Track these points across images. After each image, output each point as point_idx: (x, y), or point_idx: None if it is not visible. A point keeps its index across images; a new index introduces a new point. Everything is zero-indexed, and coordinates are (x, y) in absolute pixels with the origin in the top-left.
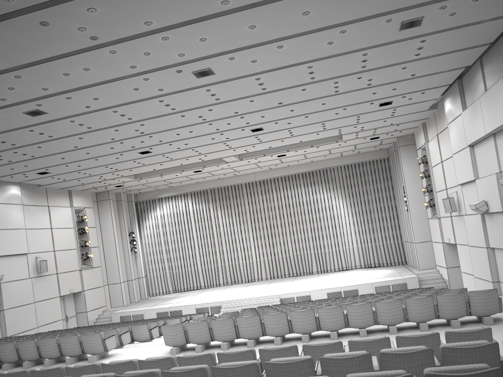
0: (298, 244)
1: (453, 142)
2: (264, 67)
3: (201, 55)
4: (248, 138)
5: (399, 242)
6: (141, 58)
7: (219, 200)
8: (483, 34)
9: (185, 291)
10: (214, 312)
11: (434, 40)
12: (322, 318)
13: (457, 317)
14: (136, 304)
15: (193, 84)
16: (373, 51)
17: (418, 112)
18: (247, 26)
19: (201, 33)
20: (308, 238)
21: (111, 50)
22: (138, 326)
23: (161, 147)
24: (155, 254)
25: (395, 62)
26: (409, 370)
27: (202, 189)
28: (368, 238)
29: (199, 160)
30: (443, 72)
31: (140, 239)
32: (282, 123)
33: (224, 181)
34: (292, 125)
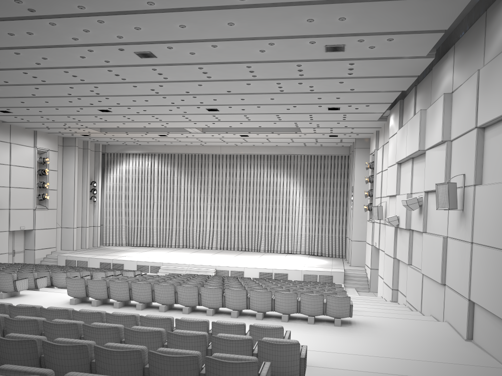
0: (251, 221)
1: (389, 156)
2: (204, 59)
3: (139, 40)
4: (206, 115)
5: (343, 237)
6: (81, 33)
7: (184, 166)
8: (408, 68)
9: (137, 246)
10: (153, 272)
11: (362, 64)
12: (203, 296)
13: (313, 315)
14: (86, 250)
15: (138, 62)
16: (306, 64)
17: (369, 121)
18: (177, 25)
19: (135, 23)
20: (261, 217)
21: (51, 22)
22: (57, 273)
23: (120, 109)
24: (115, 206)
25: (331, 76)
26: (185, 349)
27: (168, 152)
28: (316, 227)
29: (162, 126)
30: (381, 92)
31: (103, 189)
32: (236, 108)
33: (191, 149)
34: (246, 112)
